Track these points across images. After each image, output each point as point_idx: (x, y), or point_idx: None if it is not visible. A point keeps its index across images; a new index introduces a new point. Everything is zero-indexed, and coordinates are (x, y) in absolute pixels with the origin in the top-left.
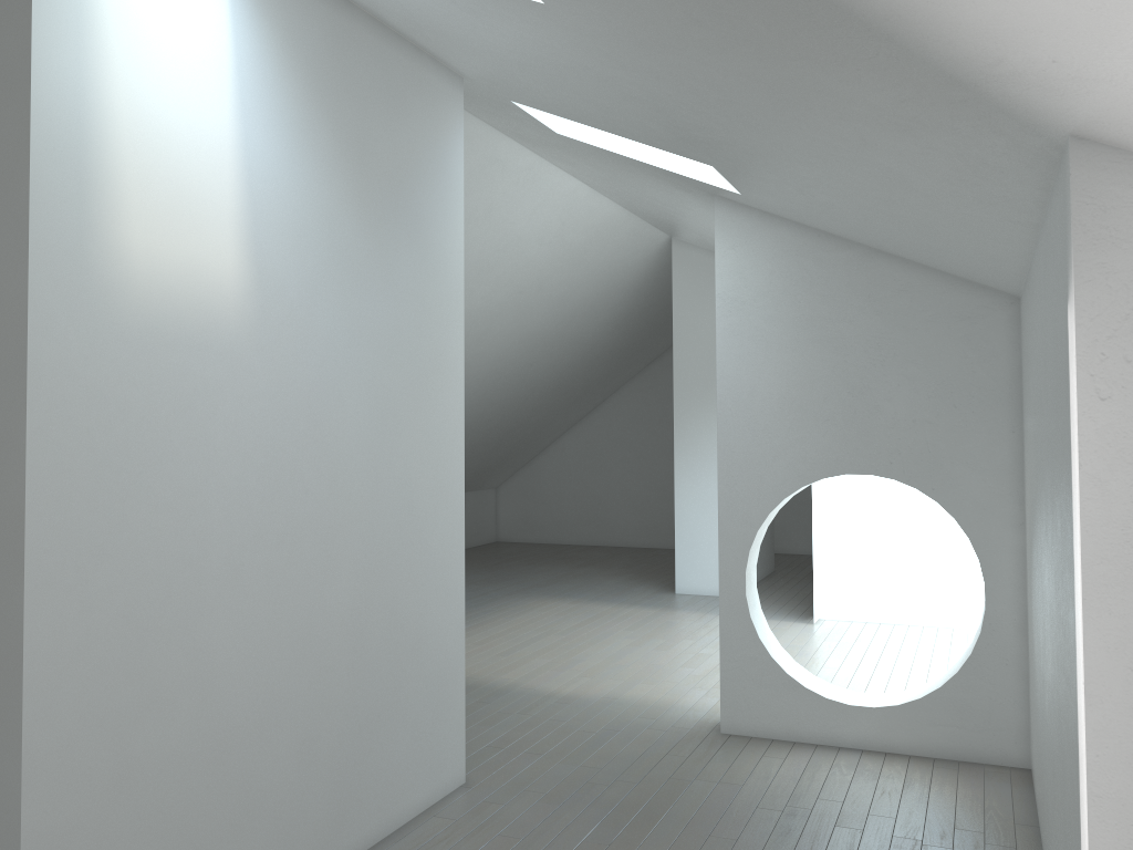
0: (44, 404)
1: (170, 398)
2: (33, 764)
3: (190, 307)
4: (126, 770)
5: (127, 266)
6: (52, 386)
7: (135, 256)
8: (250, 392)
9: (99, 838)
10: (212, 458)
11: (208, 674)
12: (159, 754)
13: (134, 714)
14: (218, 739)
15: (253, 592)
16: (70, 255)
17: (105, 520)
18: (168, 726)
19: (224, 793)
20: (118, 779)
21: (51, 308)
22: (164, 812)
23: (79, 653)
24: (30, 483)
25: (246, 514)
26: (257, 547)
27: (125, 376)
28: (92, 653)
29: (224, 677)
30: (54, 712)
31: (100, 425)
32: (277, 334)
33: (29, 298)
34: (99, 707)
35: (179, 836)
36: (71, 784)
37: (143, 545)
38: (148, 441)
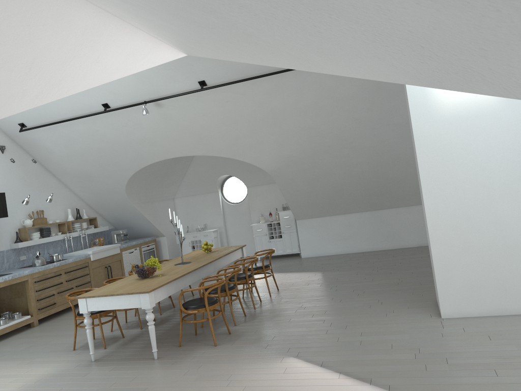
0: (420, 145)
1: (467, 135)
2: (432, 238)
3: (471, 104)
4: (467, 246)
5: (442, 100)
6: (422, 140)
7: (445, 96)
8: (507, 125)
9: (459, 263)
10: (490, 151)
11: (500, 222)
12: (480, 244)
13: (467, 230)
14: (509, 244)
15: (520, 196)
16: (422, 104)
17: (446, 174)
18: (483, 236)
19: (515, 262)
20: (464, 248)
21: (418, 120)
22: (485, 262)
23: (443, 211)
24: (419, 166)
25: (511, 168)
26: (520, 180)
27: (447, 132)
28: (448, 211)
29: (508, 224)
30: (437, 226)
31: (440, 148)
32: (519, 101)
33: (411, 119)
34: (453, 227)
35: (494, 271)
36: (446, 246)
37: (462, 181)
38: (460, 150)
